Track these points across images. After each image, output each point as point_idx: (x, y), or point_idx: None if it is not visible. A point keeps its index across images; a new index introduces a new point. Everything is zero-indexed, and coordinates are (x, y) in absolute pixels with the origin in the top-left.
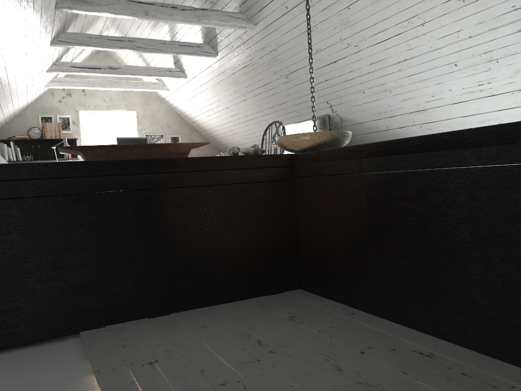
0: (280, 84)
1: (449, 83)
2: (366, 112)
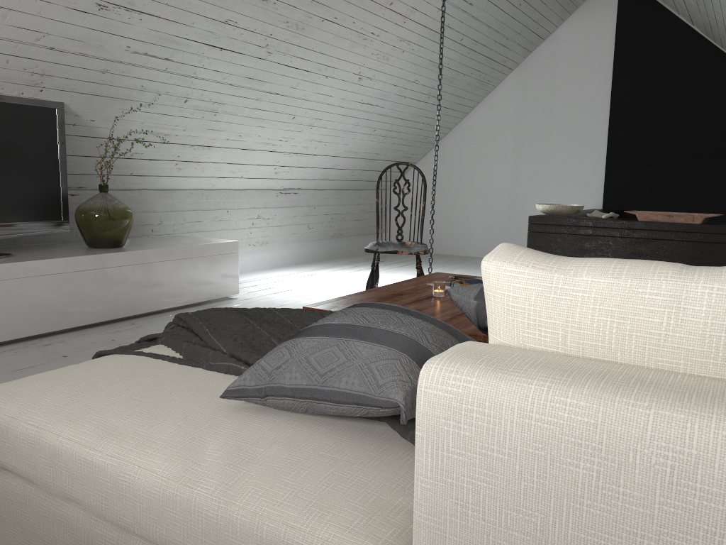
0: (55, 3)
1: (267, 130)
2: (140, 125)
